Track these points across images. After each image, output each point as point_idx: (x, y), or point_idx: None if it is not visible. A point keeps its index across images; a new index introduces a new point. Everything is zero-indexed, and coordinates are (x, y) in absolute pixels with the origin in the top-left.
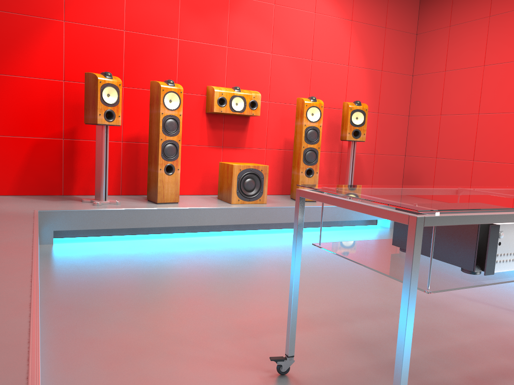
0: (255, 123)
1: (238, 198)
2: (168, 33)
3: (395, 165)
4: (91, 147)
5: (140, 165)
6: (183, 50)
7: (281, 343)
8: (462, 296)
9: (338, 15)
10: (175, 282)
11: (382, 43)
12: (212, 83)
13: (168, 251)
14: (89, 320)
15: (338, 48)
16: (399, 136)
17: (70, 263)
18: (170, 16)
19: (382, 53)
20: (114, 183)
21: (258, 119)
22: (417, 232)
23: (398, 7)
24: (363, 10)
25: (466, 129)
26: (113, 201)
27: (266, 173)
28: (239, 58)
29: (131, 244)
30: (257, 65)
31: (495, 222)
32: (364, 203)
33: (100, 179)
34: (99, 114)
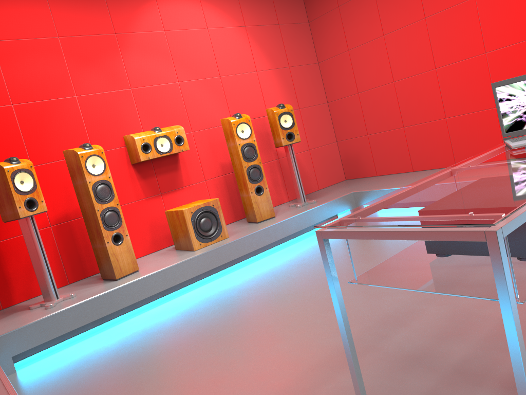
0: (186, 157)
1: (199, 243)
2: (62, 93)
3: (331, 153)
4: (17, 244)
5: (80, 244)
6: (85, 106)
7: (338, 393)
8: None
9: (230, 24)
10: (183, 365)
11: (280, 40)
12: (128, 132)
13: (152, 329)
14: None
15: (241, 57)
16: (325, 125)
17: (50, 390)
18: (59, 74)
19: (284, 50)
20: (58, 274)
21: (187, 152)
22: (500, 246)
23: (284, 0)
24: (252, 12)
25: (387, 99)
26: (67, 296)
27: (218, 207)
28: (147, 97)
29: (107, 337)
30: (168, 98)
31: None
32: (415, 229)
33: (44, 277)
34: (19, 207)
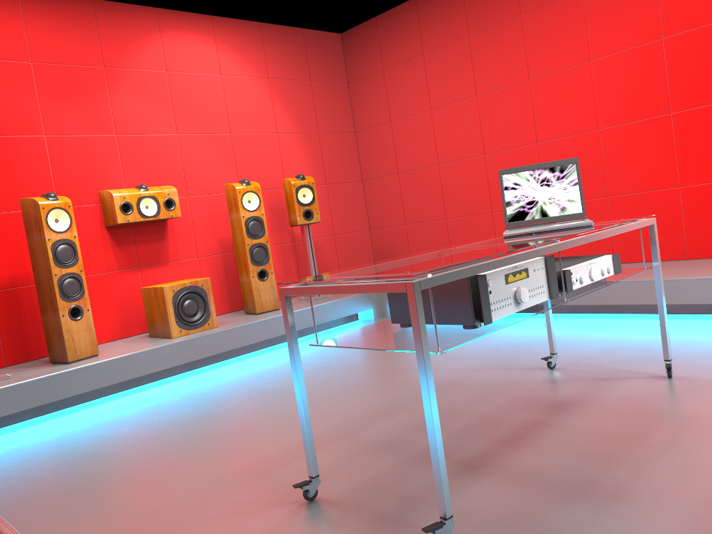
0: (176, 226)
1: (179, 329)
2: (28, 130)
3: (361, 243)
4: None
5: (27, 318)
6: (55, 149)
7: (297, 472)
8: (472, 369)
9: (250, 73)
10: (136, 452)
11: (311, 100)
12: (106, 186)
13: (106, 420)
14: (41, 526)
15: (259, 114)
16: (357, 207)
17: None
18: (26, 107)
19: (314, 112)
20: None
21: (179, 220)
22: (416, 296)
23: (319, 54)
24: (279, 63)
25: (430, 184)
26: (2, 376)
27: (209, 288)
28: (135, 147)
29: (47, 427)
30: (162, 152)
31: (481, 272)
32: (358, 283)
33: None
34: None
